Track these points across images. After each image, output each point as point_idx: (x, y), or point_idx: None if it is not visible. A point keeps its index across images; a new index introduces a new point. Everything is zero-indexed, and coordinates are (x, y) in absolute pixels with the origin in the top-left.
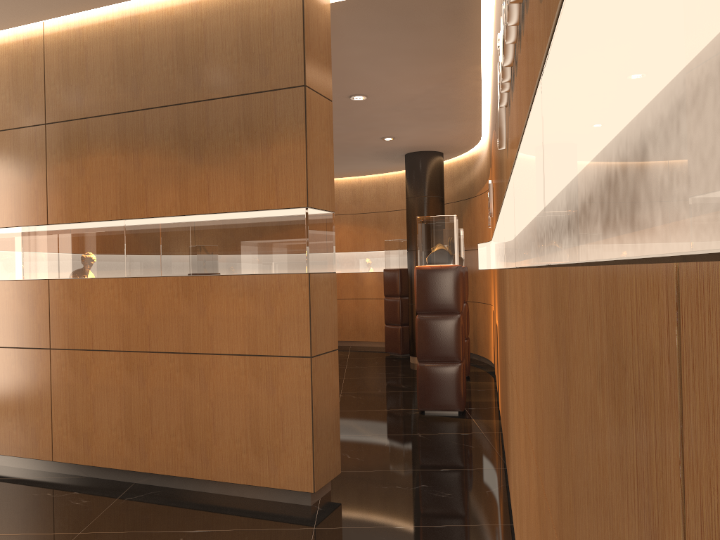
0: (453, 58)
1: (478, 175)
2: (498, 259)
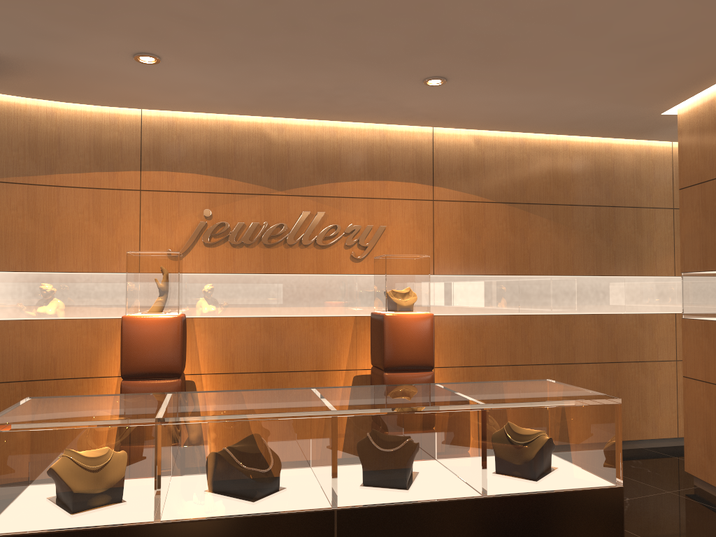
0: (490, 123)
1: (13, 146)
2: (501, 307)
